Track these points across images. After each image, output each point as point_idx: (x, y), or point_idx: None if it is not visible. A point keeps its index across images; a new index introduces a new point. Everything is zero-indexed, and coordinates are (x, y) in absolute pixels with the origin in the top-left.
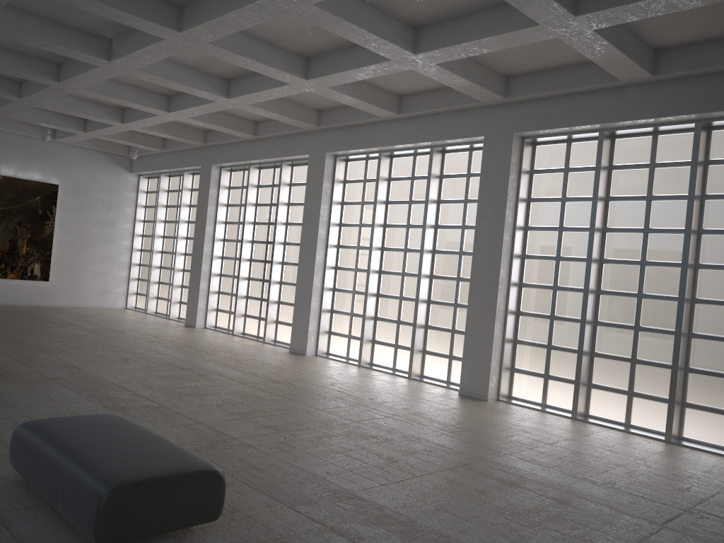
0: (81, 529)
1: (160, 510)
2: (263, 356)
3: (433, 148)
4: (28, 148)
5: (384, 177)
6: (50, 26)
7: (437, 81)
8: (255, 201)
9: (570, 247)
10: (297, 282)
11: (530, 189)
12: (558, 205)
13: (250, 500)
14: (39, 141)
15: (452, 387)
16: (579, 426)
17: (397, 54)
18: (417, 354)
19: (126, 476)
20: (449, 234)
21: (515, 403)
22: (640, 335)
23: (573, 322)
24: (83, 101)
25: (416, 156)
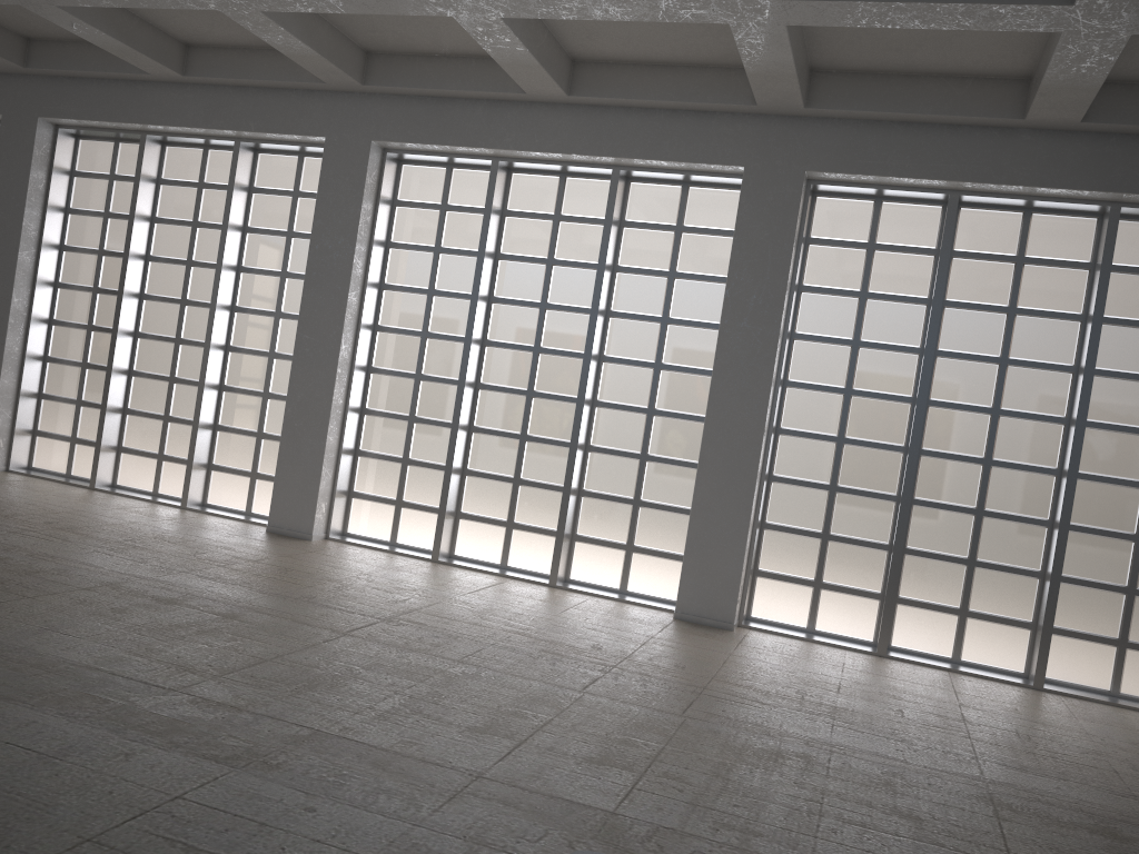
0: None
1: None
2: (246, 548)
3: (620, 169)
4: None
5: (498, 207)
6: None
7: (678, 50)
8: (151, 212)
9: (872, 375)
10: (290, 393)
11: (803, 270)
12: (852, 303)
13: None
14: None
15: (643, 602)
16: (914, 672)
17: None
18: (566, 543)
19: None
20: (633, 330)
21: (773, 631)
22: (985, 523)
23: (870, 498)
24: None
25: (566, 178)
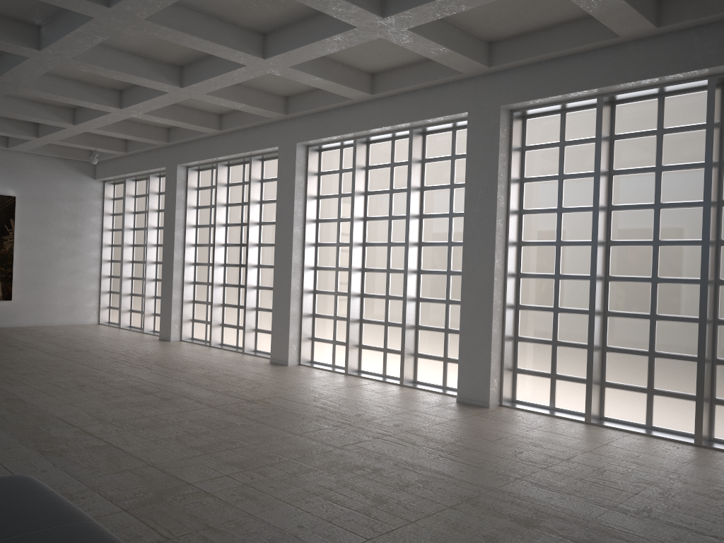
0: None
1: None
2: (240, 370)
3: (413, 129)
4: None
5: (361, 165)
6: None
7: (412, 54)
8: (226, 201)
9: (572, 229)
10: (274, 286)
11: (523, 168)
12: (555, 184)
13: None
14: None
15: (448, 393)
16: (595, 433)
17: (363, 18)
18: (408, 358)
19: None
20: (435, 224)
21: (520, 408)
22: (658, 325)
23: (579, 314)
24: (28, 102)
25: (395, 140)
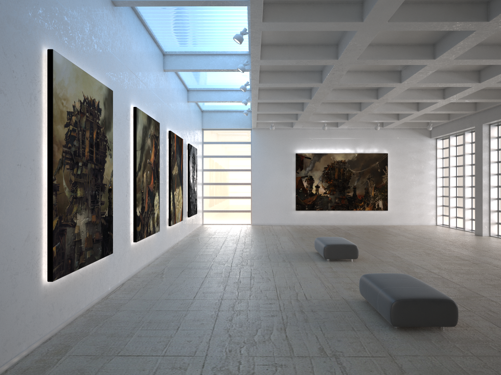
0: (385, 318)
1: (421, 315)
2: None
3: None
4: (369, 135)
5: None
6: (368, 74)
7: None
8: None
9: None
10: None
11: None
12: None
13: (480, 324)
14: (374, 130)
15: None
16: None
17: None
18: None
19: (403, 296)
20: None
21: None
22: None
23: None
24: (394, 104)
25: None
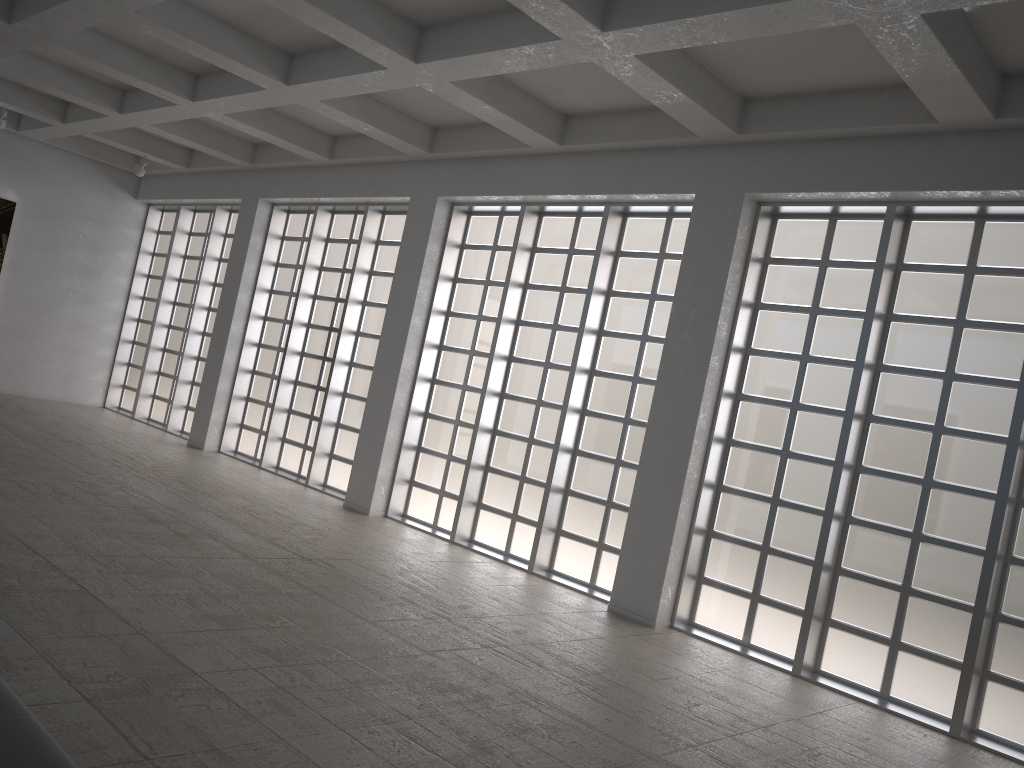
0: None
1: None
2: (298, 510)
3: (610, 206)
4: None
5: (526, 244)
6: None
7: (629, 96)
8: (320, 263)
9: (818, 389)
10: (368, 396)
11: (761, 289)
12: (804, 319)
13: None
14: None
15: (597, 595)
16: (806, 692)
17: (573, 27)
18: (547, 535)
19: None
20: (619, 347)
21: (700, 636)
22: (922, 549)
23: (809, 514)
24: (59, 69)
25: (581, 217)
